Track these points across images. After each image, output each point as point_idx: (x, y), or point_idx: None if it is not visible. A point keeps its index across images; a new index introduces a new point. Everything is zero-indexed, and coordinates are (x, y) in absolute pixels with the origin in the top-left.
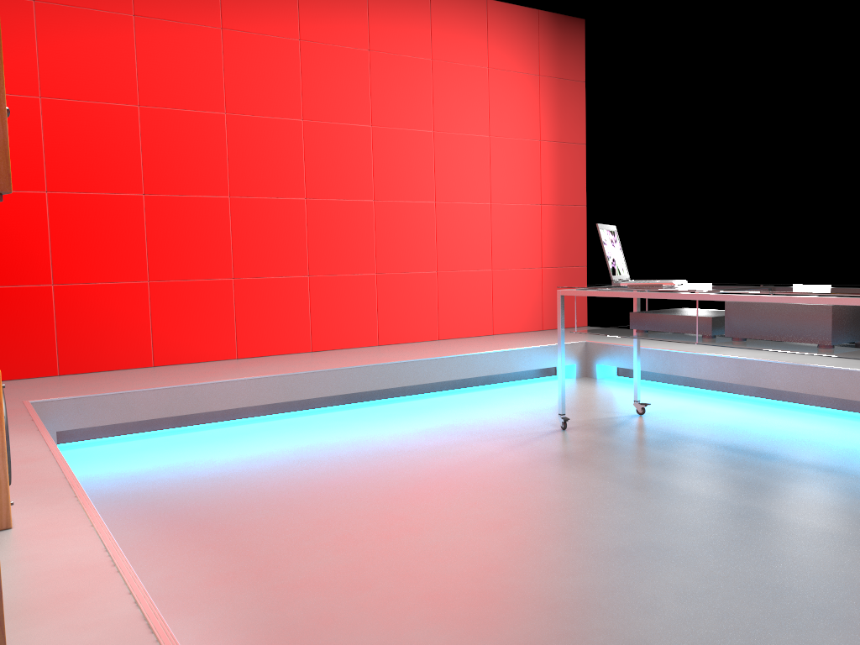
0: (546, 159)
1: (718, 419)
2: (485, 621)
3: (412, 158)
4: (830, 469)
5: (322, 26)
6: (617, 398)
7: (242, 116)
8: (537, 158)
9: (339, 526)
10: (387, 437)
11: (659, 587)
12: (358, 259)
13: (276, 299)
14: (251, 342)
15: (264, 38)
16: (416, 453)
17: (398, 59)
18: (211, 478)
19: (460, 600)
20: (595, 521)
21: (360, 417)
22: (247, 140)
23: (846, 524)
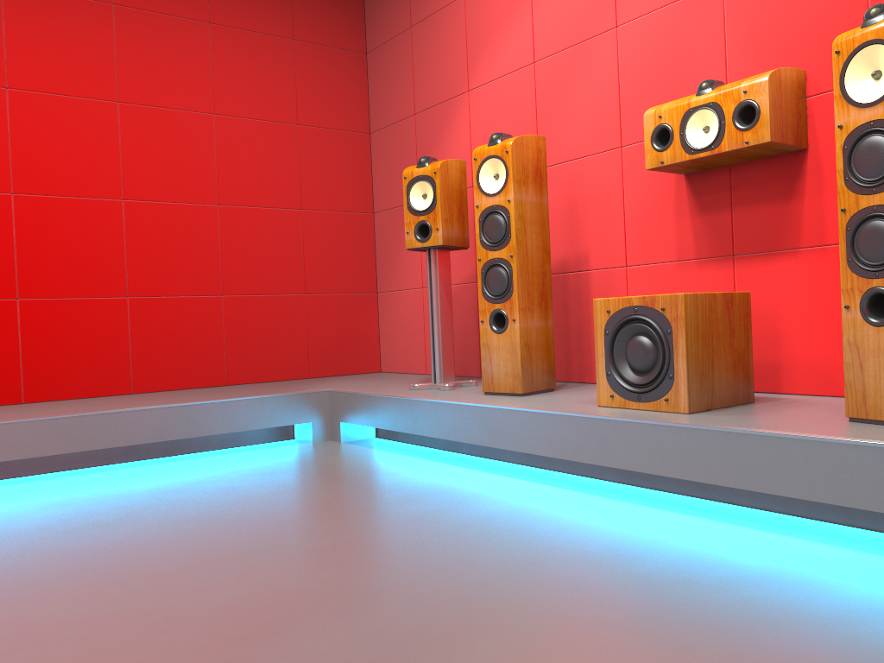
0: None
1: None
2: (279, 500)
3: None
4: None
5: None
6: None
7: None
8: None
9: (410, 552)
10: None
11: (121, 521)
12: None
13: None
14: None
15: None
16: None
17: None
18: (746, 630)
19: (291, 507)
20: (74, 570)
21: None
22: None
23: None
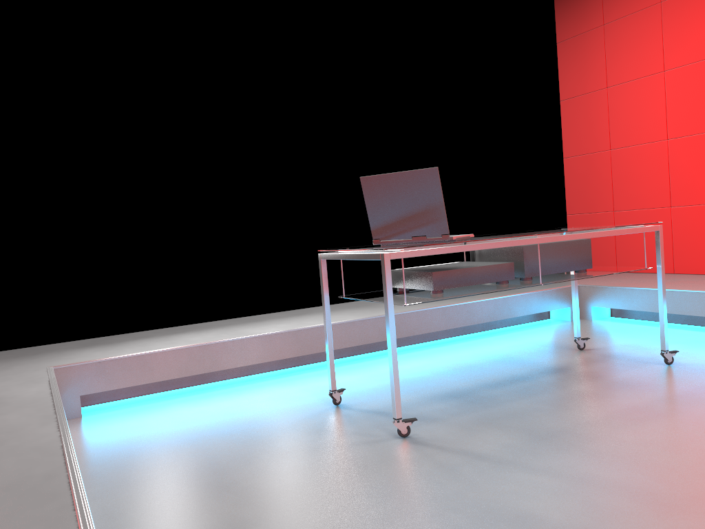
0: None
1: (374, 383)
2: None
3: None
4: (557, 369)
5: None
6: (232, 411)
7: None
8: None
9: None
10: None
11: None
12: None
13: None
14: None
15: None
16: (557, 528)
17: None
18: None
19: None
20: None
21: None
22: None
23: (702, 374)
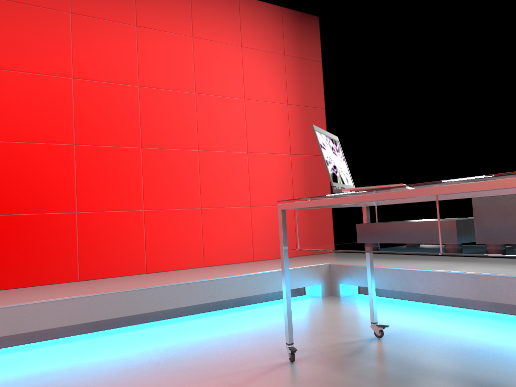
0: (293, 118)
1: (463, 341)
2: None
3: (177, 113)
4: None
5: (92, 4)
6: (357, 317)
7: (12, 71)
8: (286, 117)
9: None
10: (87, 379)
11: None
12: (126, 197)
13: (43, 233)
14: (15, 273)
15: (36, 8)
16: None
17: (163, 34)
18: None
19: None
20: None
21: (87, 349)
22: (16, 92)
23: None
